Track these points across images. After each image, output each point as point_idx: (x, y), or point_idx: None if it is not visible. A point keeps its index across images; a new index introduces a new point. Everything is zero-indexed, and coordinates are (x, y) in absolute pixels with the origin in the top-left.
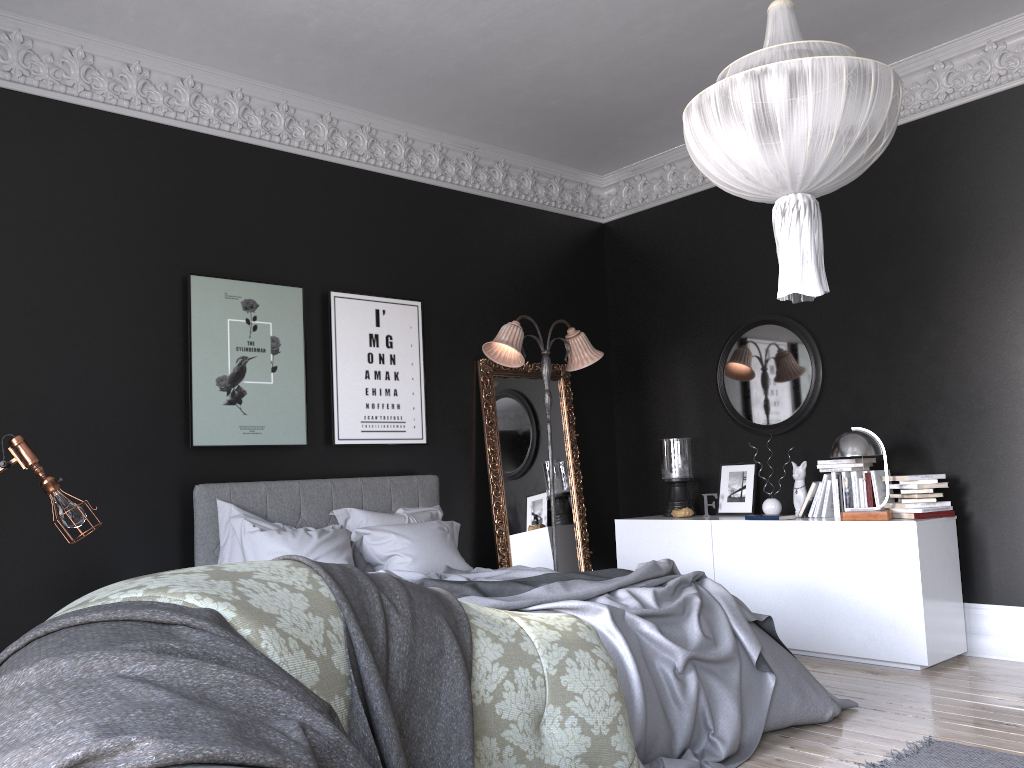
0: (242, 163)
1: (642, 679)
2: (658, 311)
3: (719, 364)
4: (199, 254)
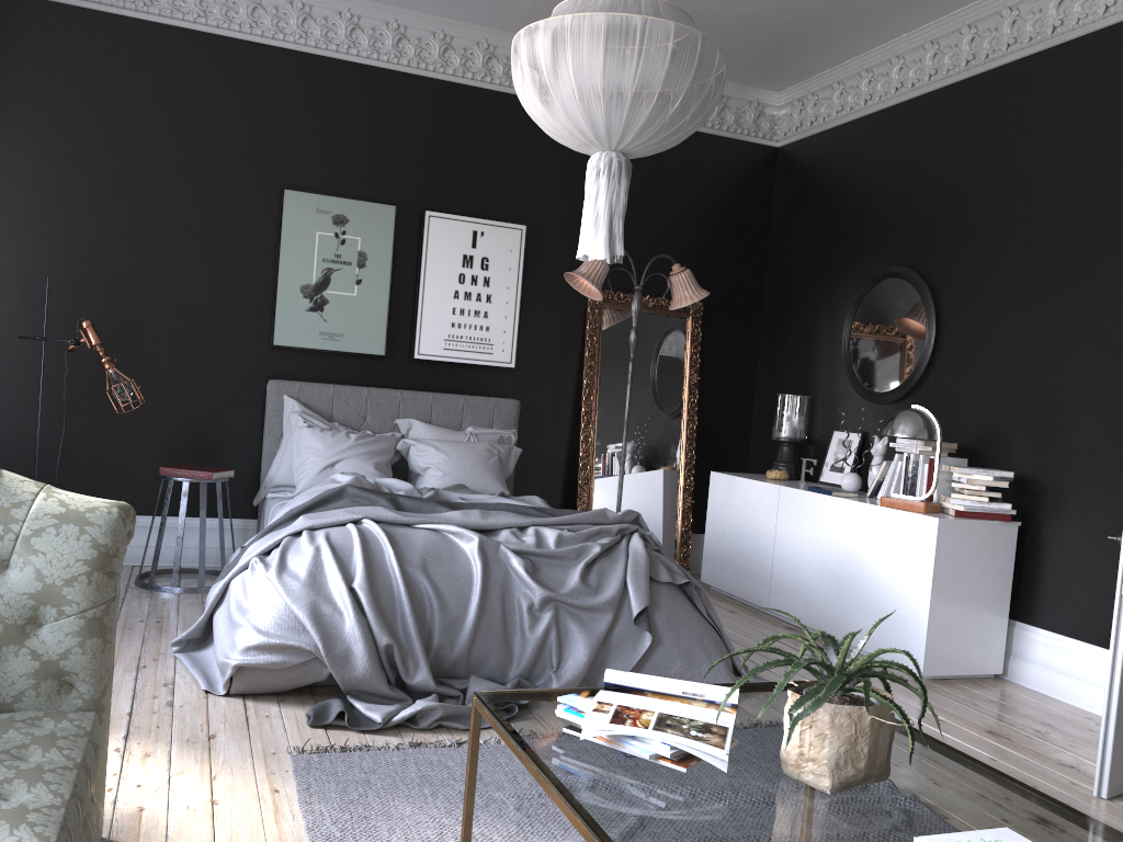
0: (348, 82)
1: (487, 606)
2: (809, 252)
3: (846, 318)
4: (297, 170)
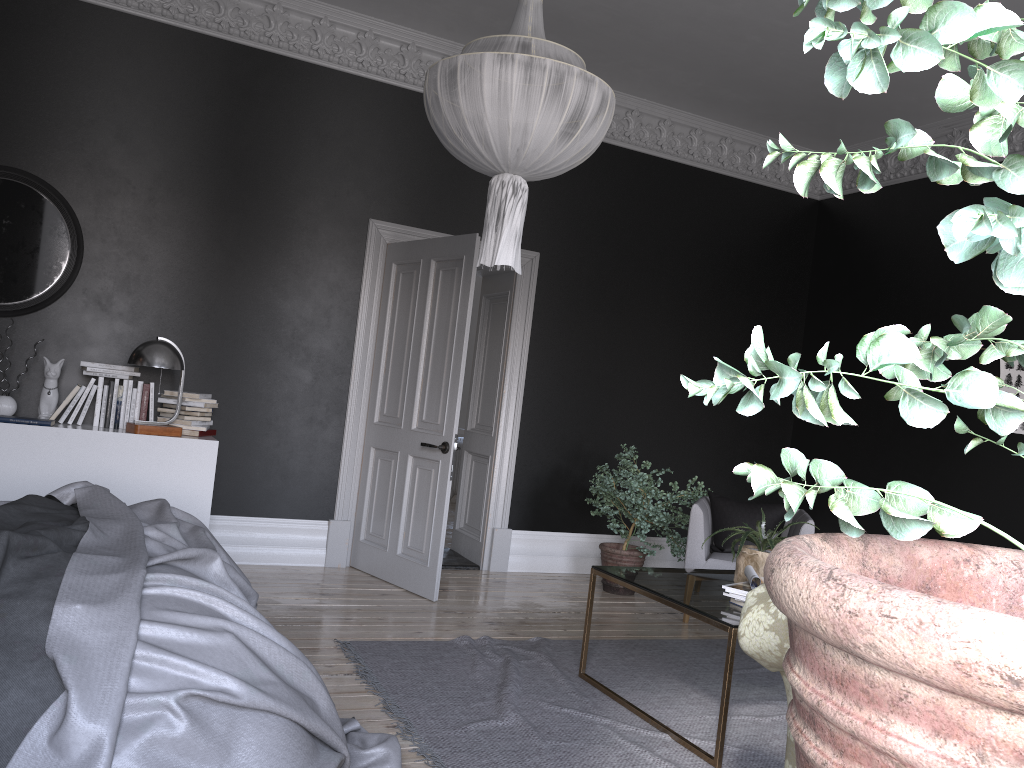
0: None
1: None
2: None
3: None
4: None
